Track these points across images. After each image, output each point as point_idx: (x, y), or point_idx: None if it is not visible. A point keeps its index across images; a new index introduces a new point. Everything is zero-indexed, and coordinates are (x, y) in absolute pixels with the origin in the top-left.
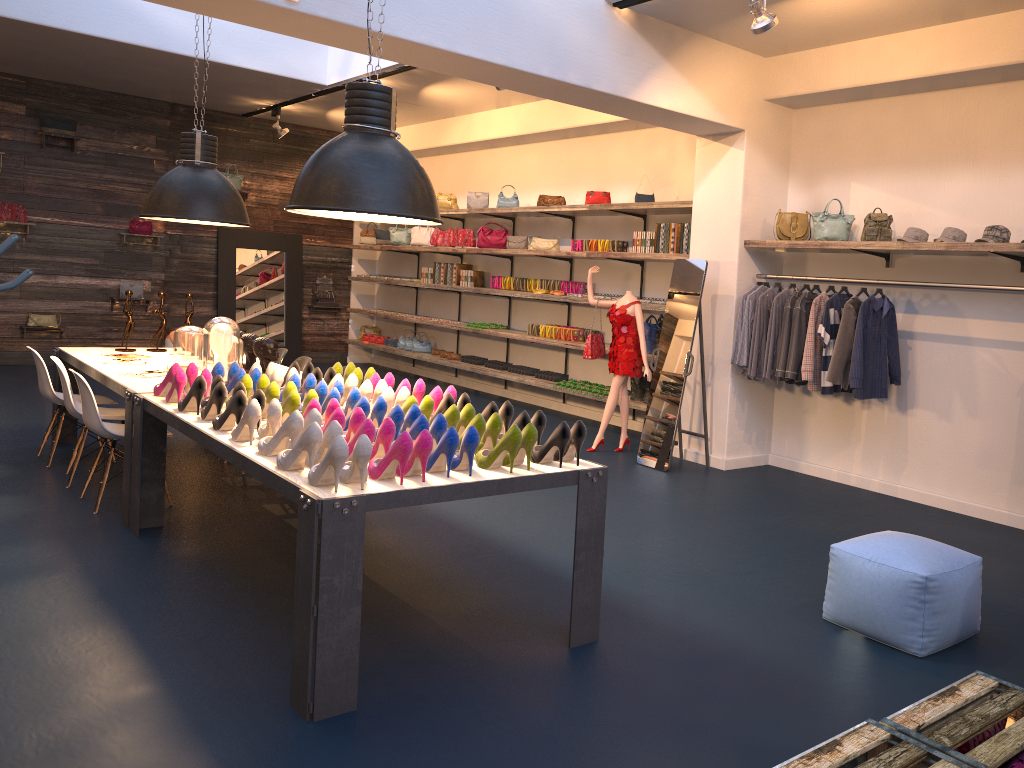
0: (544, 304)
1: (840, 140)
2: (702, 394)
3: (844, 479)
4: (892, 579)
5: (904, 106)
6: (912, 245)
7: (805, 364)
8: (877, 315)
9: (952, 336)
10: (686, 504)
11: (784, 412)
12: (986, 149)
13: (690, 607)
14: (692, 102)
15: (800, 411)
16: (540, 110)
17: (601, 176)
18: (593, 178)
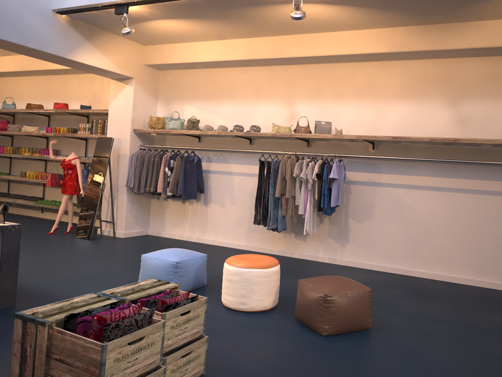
0: (31, 161)
1: (180, 85)
2: (111, 202)
3: (181, 237)
4: (163, 264)
5: (206, 73)
6: (205, 132)
7: (159, 185)
8: (192, 162)
9: (225, 171)
10: (94, 252)
11: (155, 209)
12: (237, 93)
13: (73, 289)
14: (103, 62)
15: (162, 208)
16: (29, 59)
17: (65, 95)
18: (61, 96)
